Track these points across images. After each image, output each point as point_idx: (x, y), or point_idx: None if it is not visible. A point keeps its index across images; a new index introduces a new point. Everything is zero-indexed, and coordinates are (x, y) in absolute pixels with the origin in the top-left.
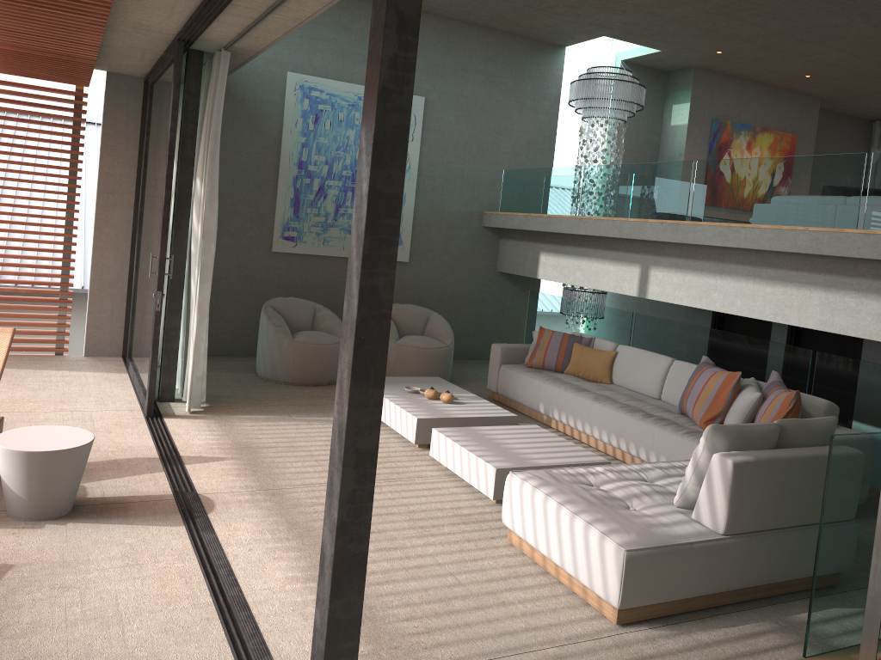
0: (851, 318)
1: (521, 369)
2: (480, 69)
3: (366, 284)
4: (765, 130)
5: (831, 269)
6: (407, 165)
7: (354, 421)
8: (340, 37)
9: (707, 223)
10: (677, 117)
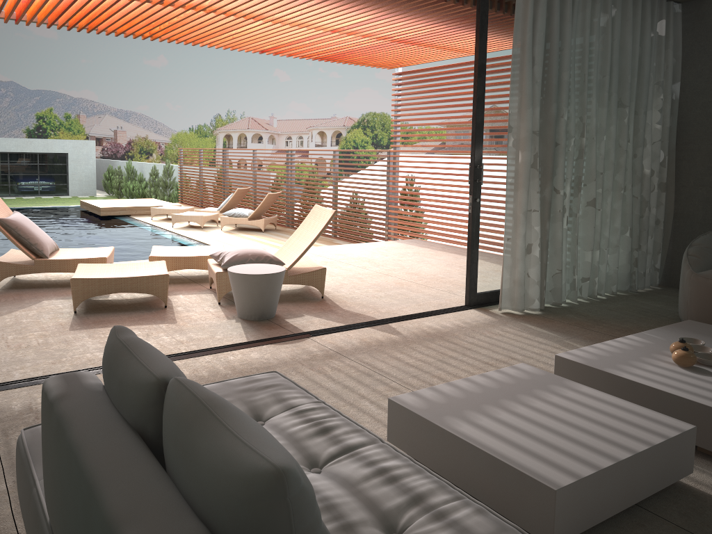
0: None
1: None
2: None
3: None
4: None
5: None
6: None
7: None
8: None
9: None
10: None
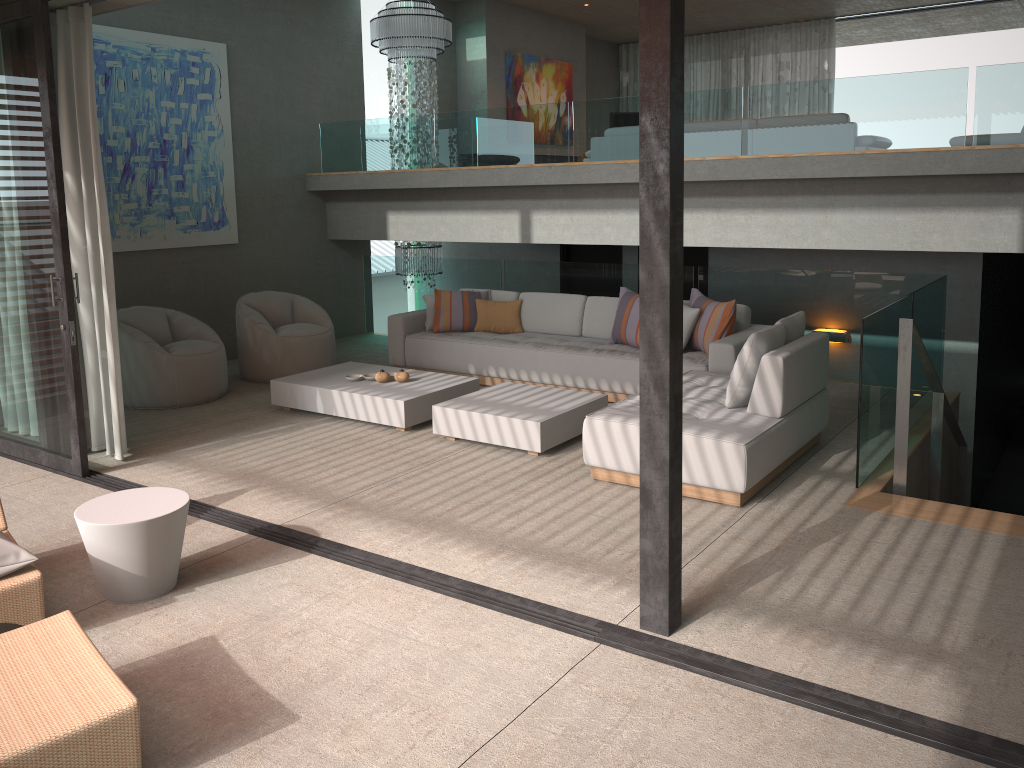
0: (742, 232)
1: (433, 336)
2: (279, 6)
3: (672, 253)
4: (548, 60)
5: (720, 192)
6: (219, 128)
7: (672, 371)
8: None
9: (601, 162)
10: (473, 52)
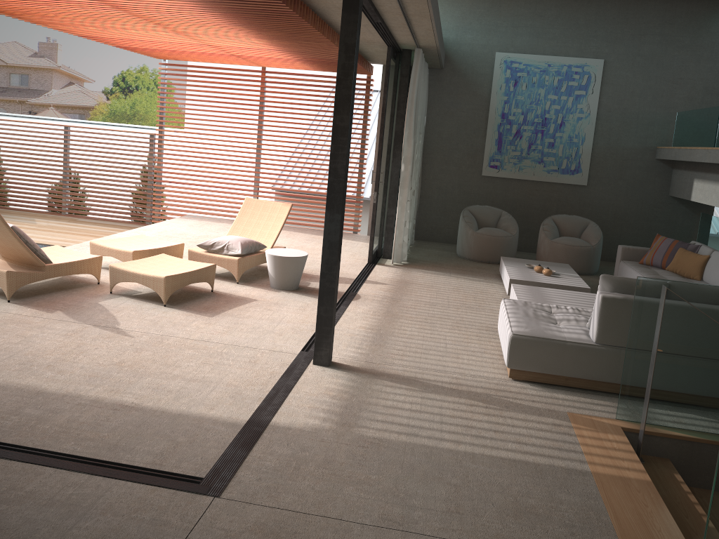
0: None
1: (631, 264)
2: (656, 31)
3: (332, 167)
4: None
5: None
6: (587, 112)
7: (327, 227)
8: (535, 23)
9: None
10: None
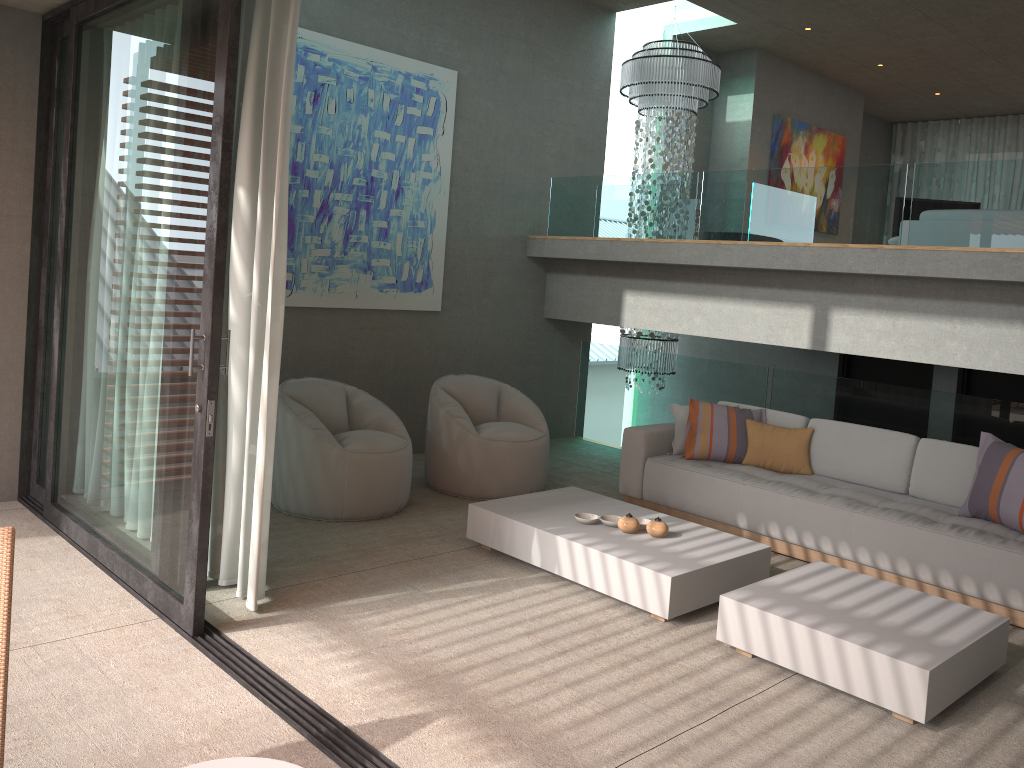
0: None
1: (687, 464)
2: (522, 35)
3: None
4: (820, 130)
5: None
6: (437, 170)
7: None
8: None
9: (961, 248)
10: (735, 111)
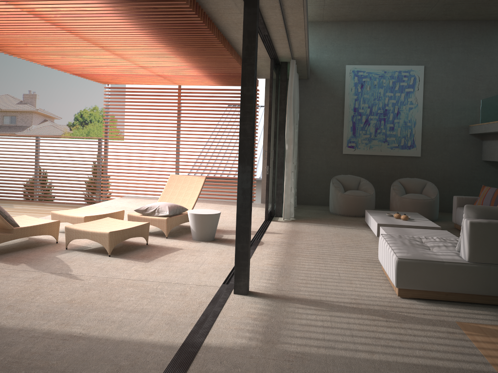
0: None
1: None
2: (459, 44)
3: (241, 128)
4: None
5: None
6: (415, 103)
7: (240, 177)
8: (372, 43)
9: None
10: None
